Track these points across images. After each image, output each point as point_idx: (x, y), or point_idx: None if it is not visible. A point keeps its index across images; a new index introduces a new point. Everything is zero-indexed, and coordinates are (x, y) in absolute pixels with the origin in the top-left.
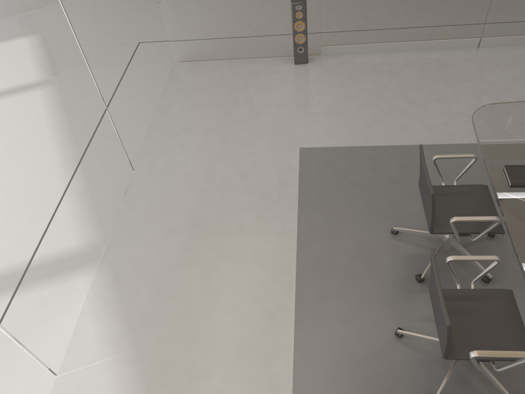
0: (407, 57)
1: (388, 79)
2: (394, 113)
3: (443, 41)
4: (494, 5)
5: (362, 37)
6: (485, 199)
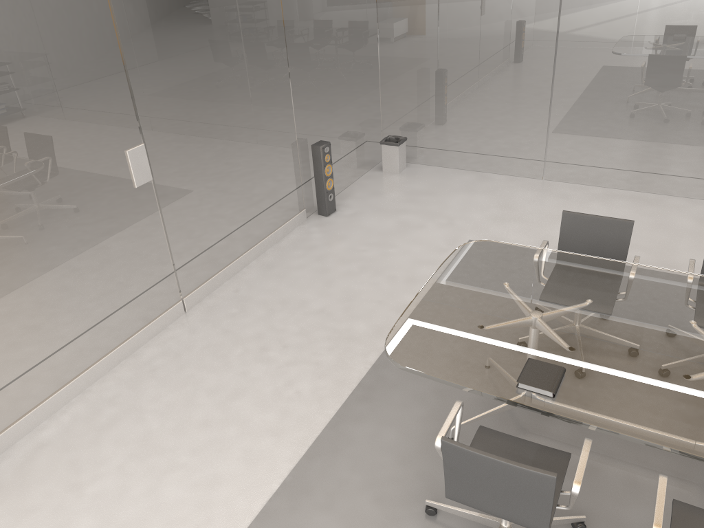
0: (120, 378)
1: (136, 421)
2: (210, 454)
3: (145, 329)
4: (177, 255)
5: (31, 396)
6: (505, 439)
